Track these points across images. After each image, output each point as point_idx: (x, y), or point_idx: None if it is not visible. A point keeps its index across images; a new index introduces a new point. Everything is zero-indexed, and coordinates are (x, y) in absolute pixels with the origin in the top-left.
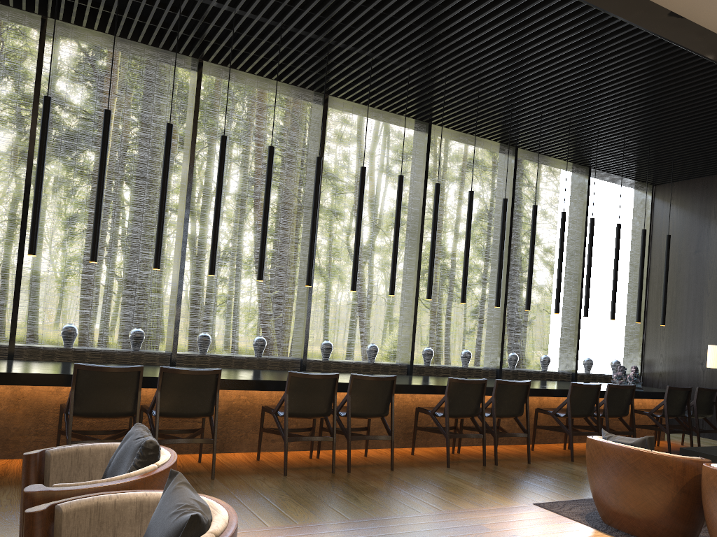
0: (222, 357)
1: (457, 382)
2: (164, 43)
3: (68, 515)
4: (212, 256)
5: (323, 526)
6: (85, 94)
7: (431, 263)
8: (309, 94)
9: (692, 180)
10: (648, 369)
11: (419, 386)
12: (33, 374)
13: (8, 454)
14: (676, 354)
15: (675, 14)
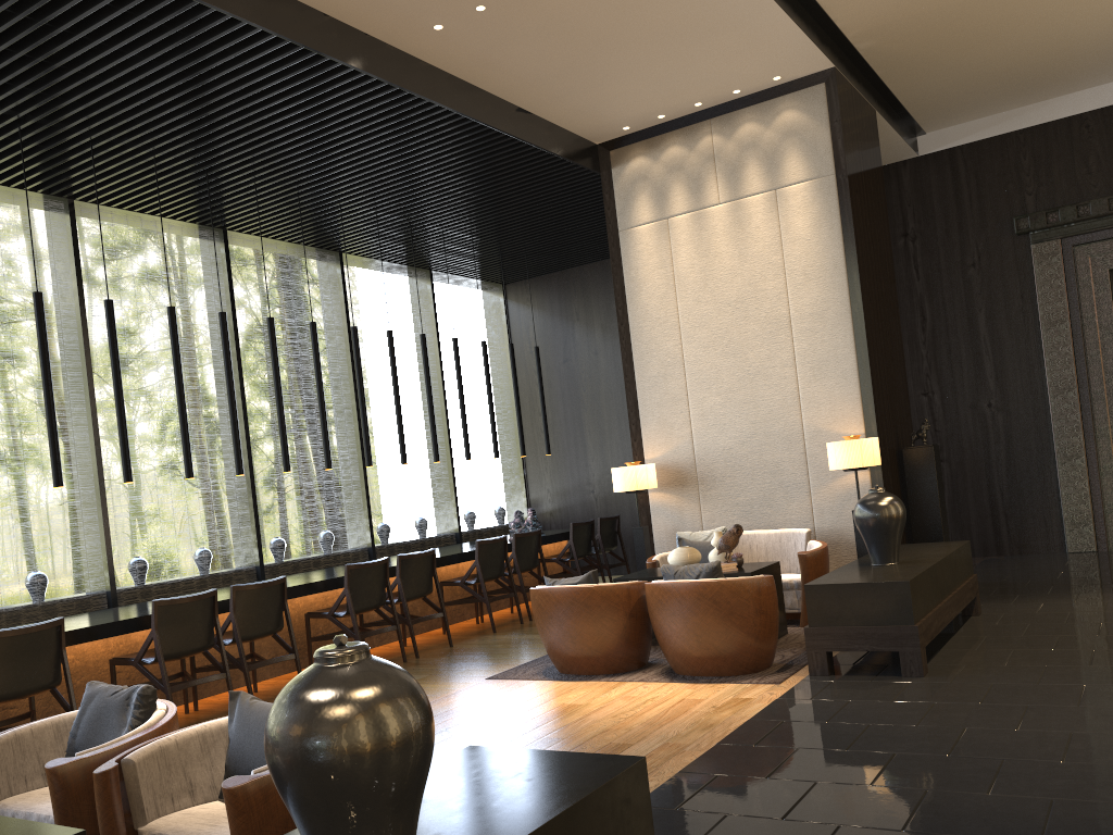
0: None
1: (357, 567)
2: None
3: (140, 765)
4: None
5: None
6: None
7: (282, 424)
8: (43, 199)
9: (546, 276)
10: (536, 510)
11: (305, 585)
12: None
13: None
14: (564, 486)
15: (523, 110)
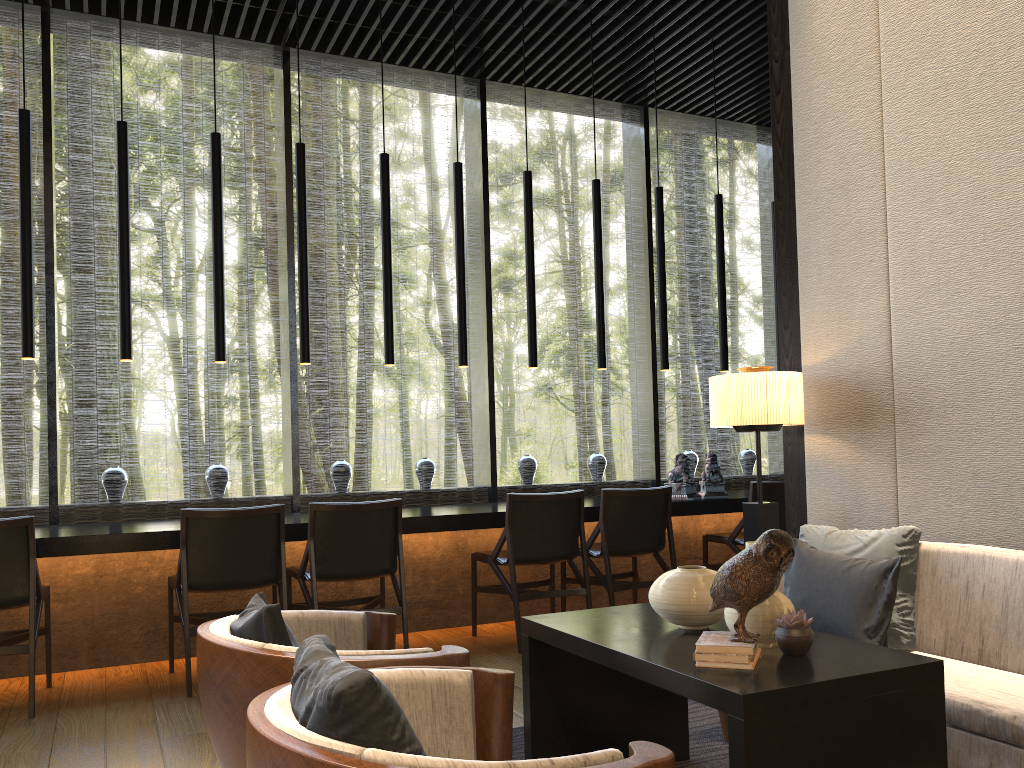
0: None
1: (200, 516)
2: None
3: None
4: None
5: None
6: None
7: (216, 291)
8: (11, 9)
9: None
10: None
11: (170, 533)
12: None
13: None
14: None
15: None
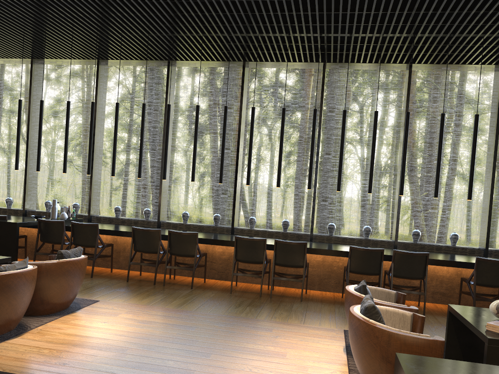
0: (260, 231)
1: (355, 249)
2: (223, 58)
3: None
4: (220, 173)
5: (188, 312)
6: (294, 78)
7: (370, 168)
8: (314, 64)
9: None
10: None
11: (346, 252)
12: (130, 232)
13: (131, 268)
14: None
15: None
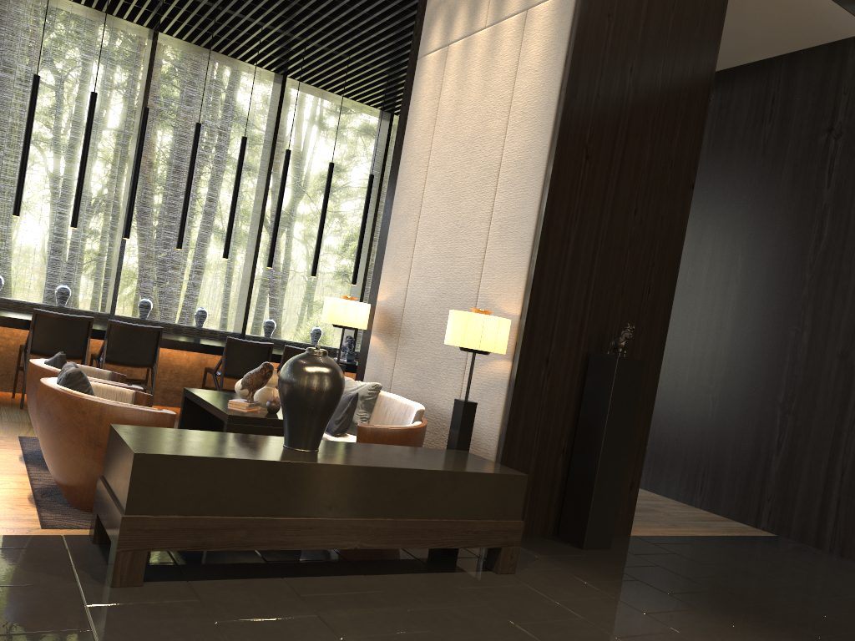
0: None
1: (44, 314)
2: None
3: None
4: None
5: None
6: None
7: (78, 186)
8: None
9: None
10: None
11: (25, 321)
12: None
13: None
14: None
15: None
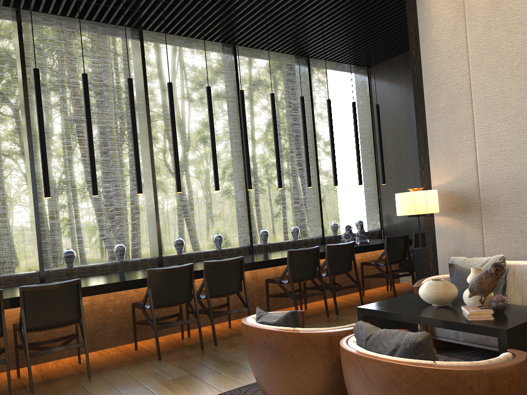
0: None
1: (157, 272)
2: None
3: None
4: None
5: None
6: None
7: (136, 158)
8: None
9: (396, 57)
10: (386, 223)
11: (131, 281)
12: None
13: None
14: None
15: None
